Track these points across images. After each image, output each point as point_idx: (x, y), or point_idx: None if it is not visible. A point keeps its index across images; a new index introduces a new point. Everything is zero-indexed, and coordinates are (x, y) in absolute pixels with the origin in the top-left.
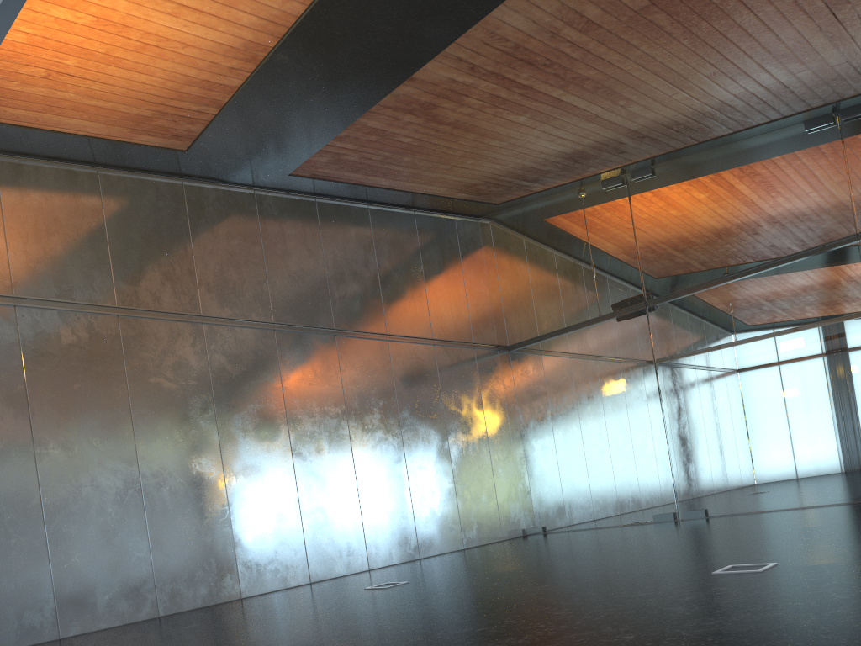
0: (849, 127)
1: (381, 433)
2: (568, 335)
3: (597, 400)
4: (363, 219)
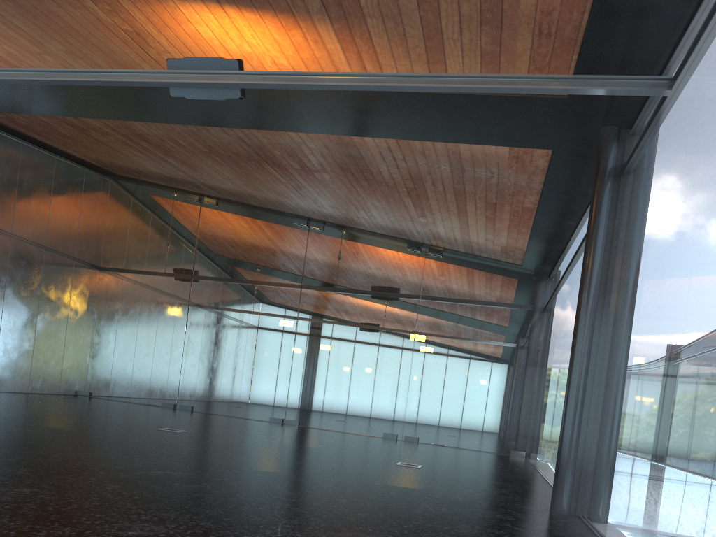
0: (312, 231)
1: None
2: (142, 277)
3: (148, 323)
4: (16, 149)
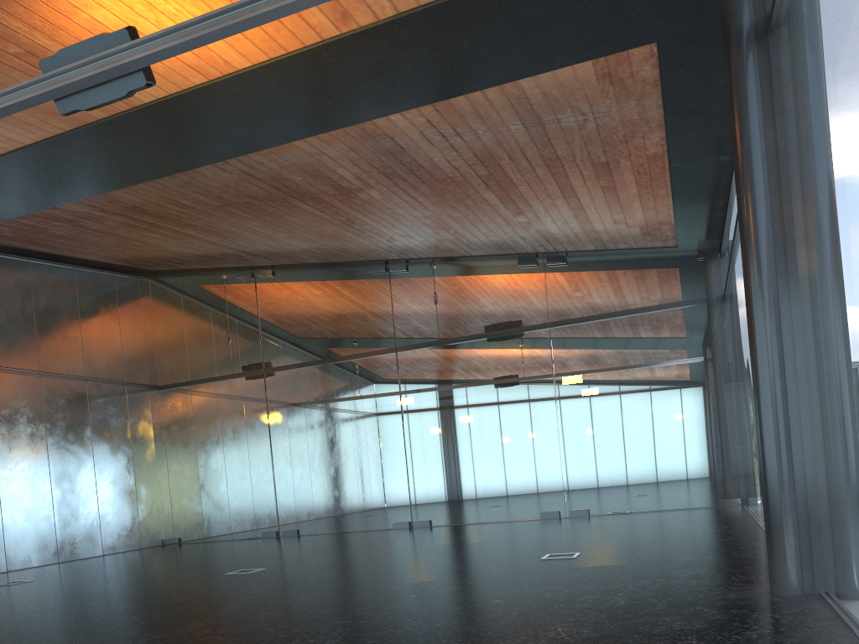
0: (394, 276)
1: (28, 455)
2: (206, 385)
3: (225, 440)
4: (23, 271)
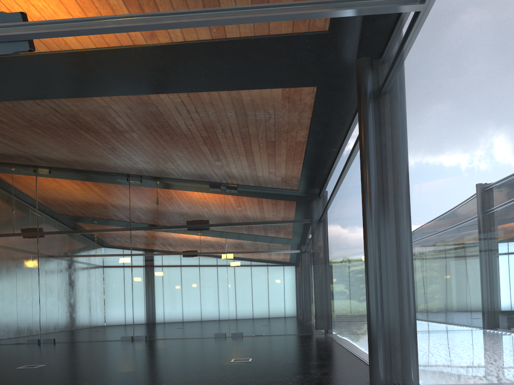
0: (132, 185)
1: None
2: None
3: (5, 277)
4: None
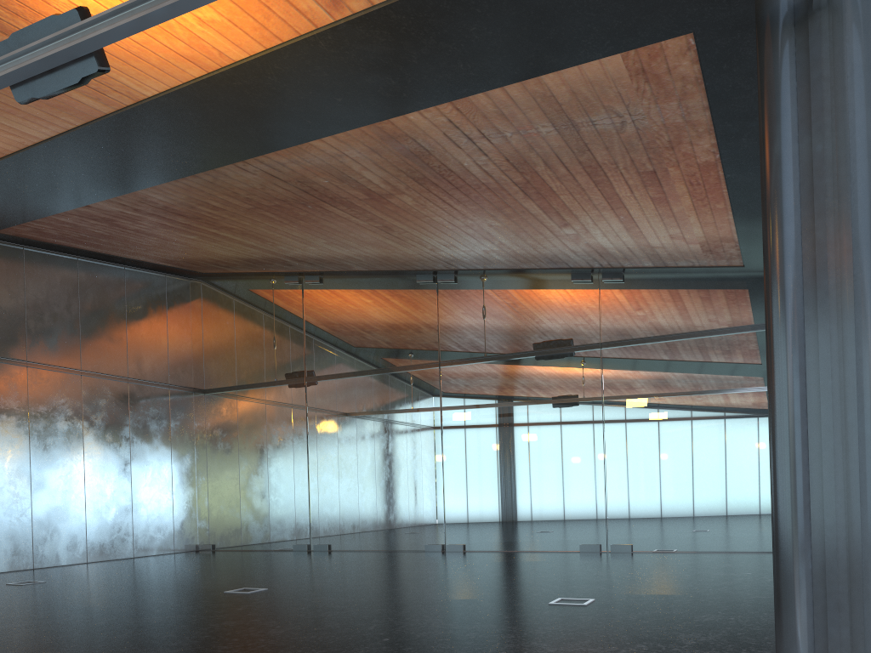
0: (442, 288)
1: (63, 453)
2: (248, 391)
3: (264, 448)
4: (71, 269)
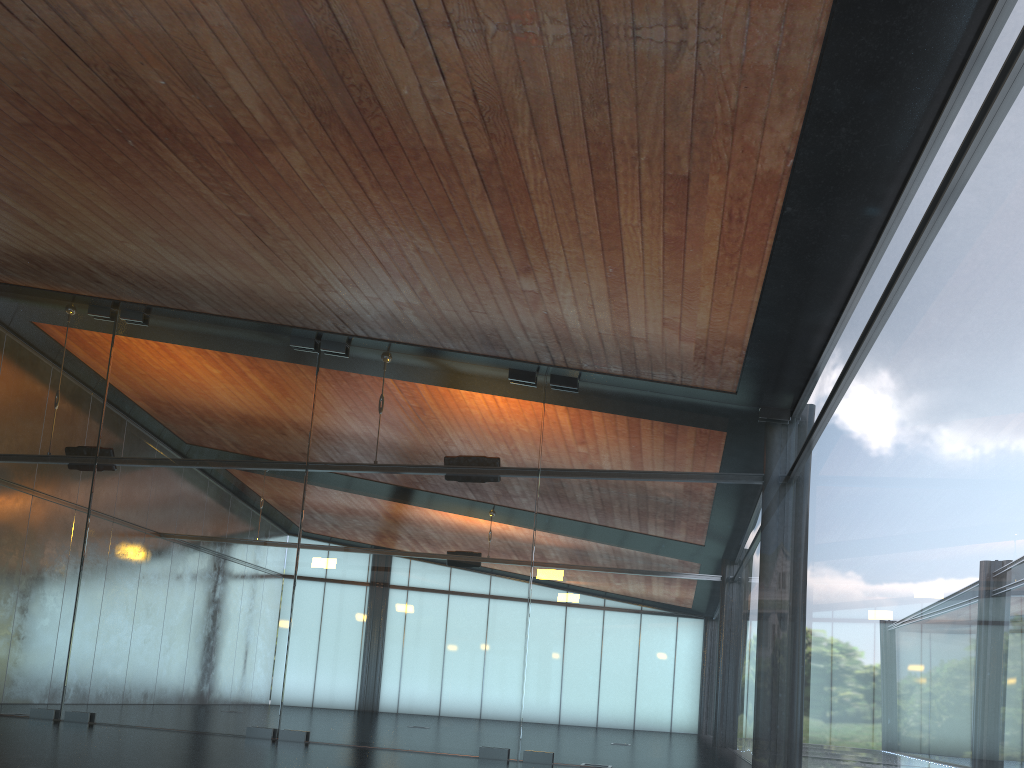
0: (326, 359)
1: None
2: None
3: (9, 552)
4: None
